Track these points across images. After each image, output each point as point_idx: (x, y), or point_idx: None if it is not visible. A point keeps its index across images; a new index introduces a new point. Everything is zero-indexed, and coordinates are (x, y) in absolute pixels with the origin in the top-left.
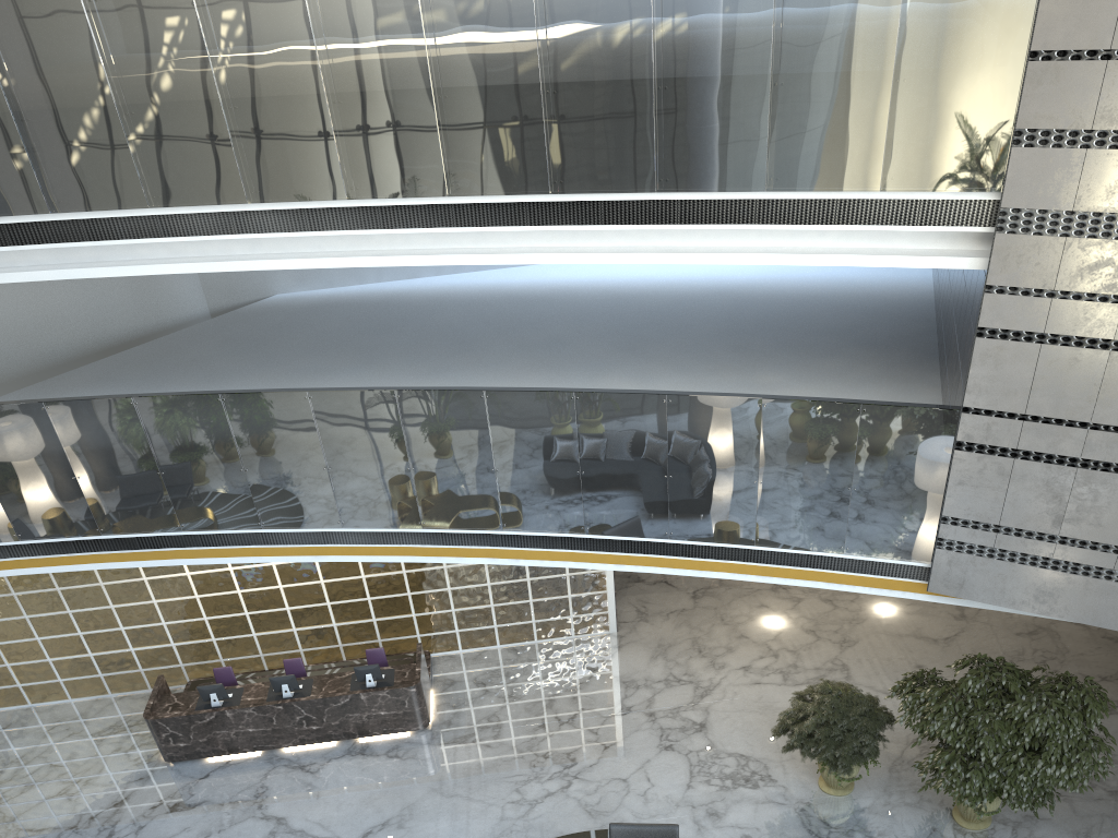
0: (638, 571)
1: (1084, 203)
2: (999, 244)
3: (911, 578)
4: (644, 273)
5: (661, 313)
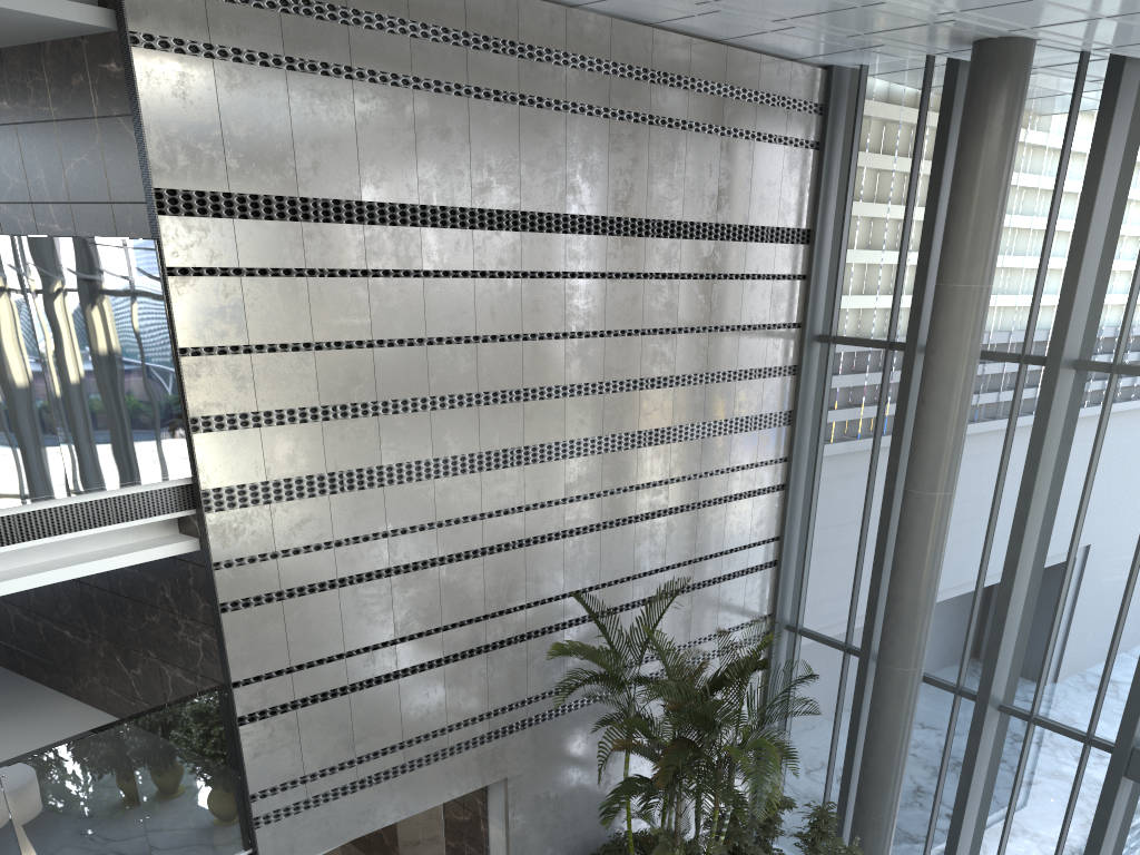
0: None
1: (275, 472)
2: (213, 523)
3: None
4: None
5: None
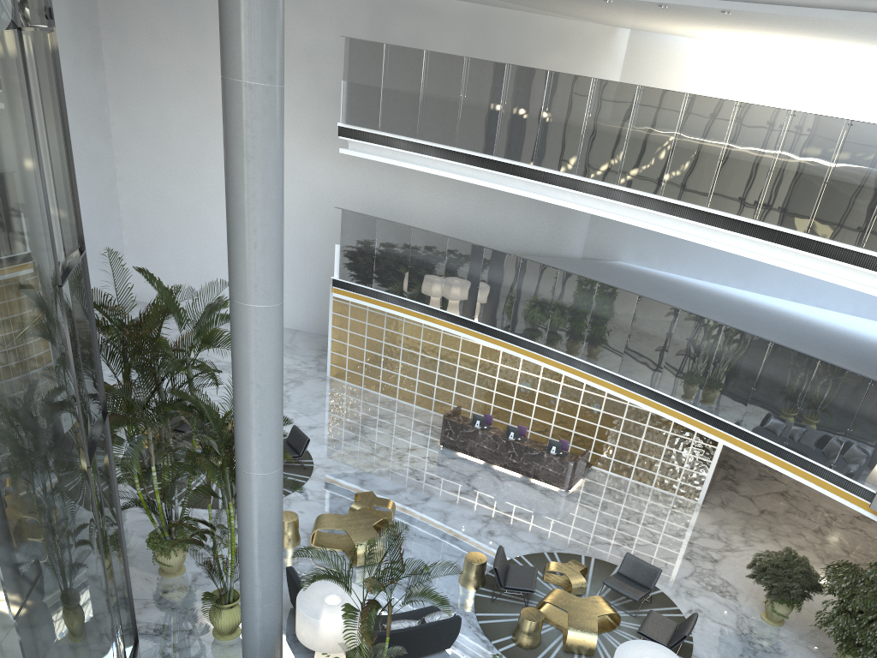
0: (716, 440)
1: None
2: None
3: (864, 499)
4: (836, 321)
5: (824, 338)
